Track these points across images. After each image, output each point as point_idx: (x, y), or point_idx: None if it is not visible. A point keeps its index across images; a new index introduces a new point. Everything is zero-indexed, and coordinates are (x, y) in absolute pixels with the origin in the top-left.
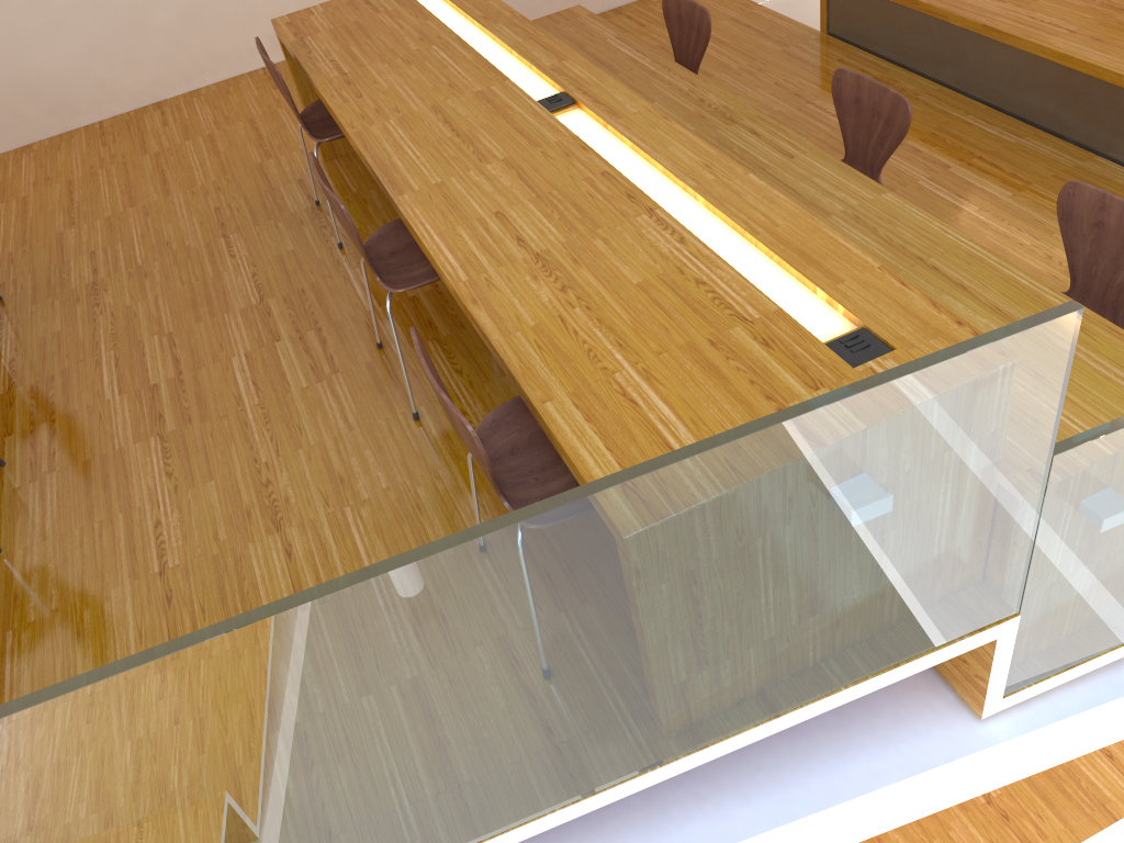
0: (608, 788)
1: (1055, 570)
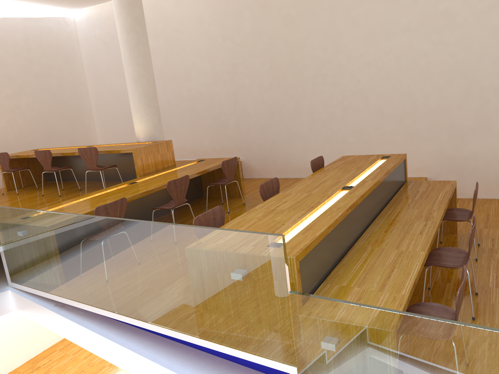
0: (178, 332)
1: (305, 353)
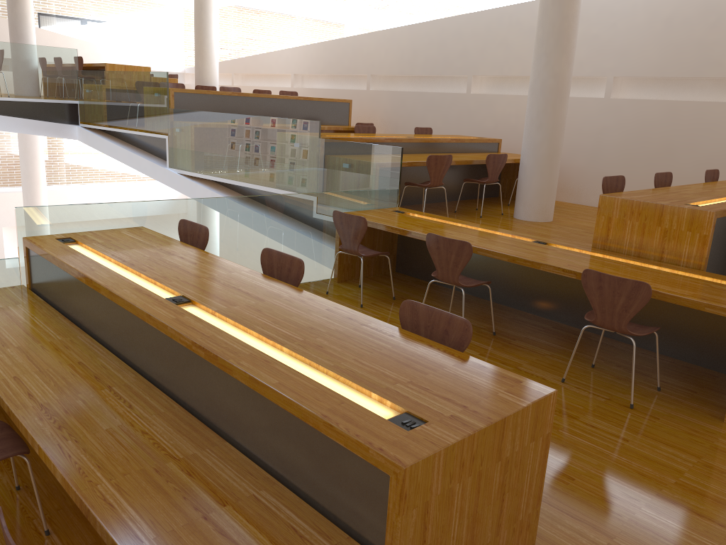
0: None
1: None
